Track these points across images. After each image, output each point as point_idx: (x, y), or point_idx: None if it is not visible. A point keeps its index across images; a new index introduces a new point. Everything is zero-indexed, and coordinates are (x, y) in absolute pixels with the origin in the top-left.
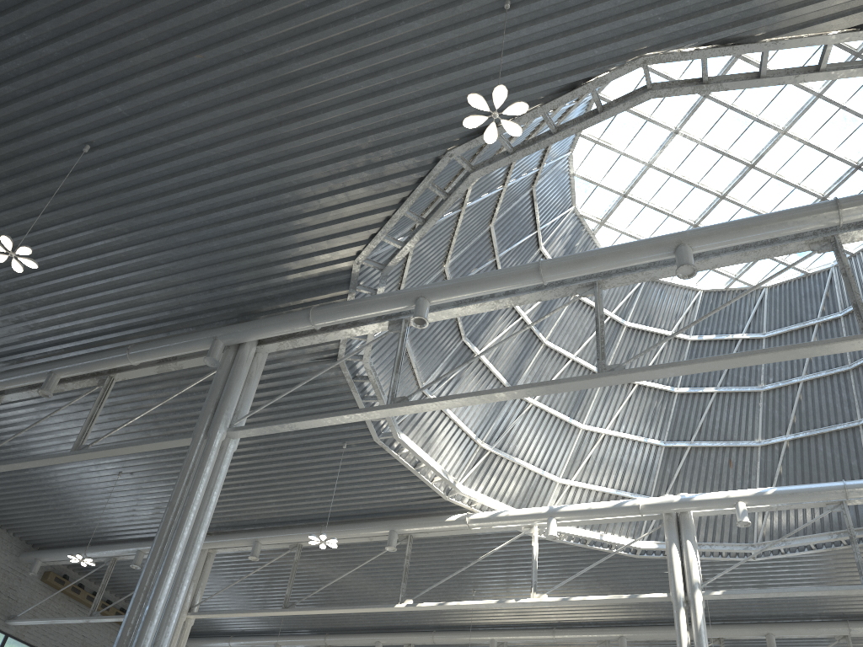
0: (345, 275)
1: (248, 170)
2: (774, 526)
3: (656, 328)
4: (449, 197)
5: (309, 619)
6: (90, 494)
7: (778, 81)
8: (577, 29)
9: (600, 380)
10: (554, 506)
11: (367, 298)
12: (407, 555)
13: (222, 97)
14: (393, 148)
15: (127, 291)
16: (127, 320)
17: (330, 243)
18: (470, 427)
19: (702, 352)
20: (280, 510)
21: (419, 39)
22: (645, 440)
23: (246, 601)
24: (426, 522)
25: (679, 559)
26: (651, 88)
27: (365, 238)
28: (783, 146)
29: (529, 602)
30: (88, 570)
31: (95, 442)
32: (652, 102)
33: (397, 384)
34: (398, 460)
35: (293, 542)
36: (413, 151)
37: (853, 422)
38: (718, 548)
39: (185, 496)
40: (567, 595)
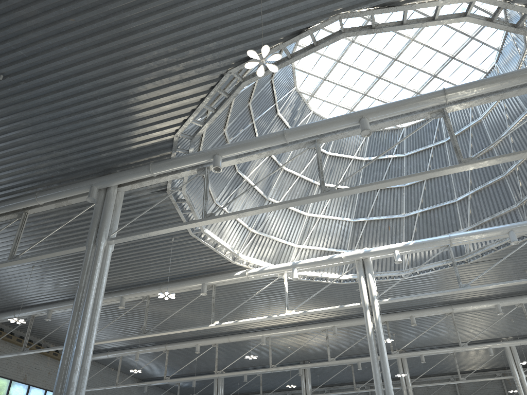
0: (169, 143)
1: (106, 86)
2: (413, 259)
3: (345, 154)
4: (230, 96)
5: (155, 336)
6: (14, 280)
7: (412, 26)
8: None
9: (322, 197)
10: (295, 261)
11: (184, 156)
12: (213, 296)
13: (88, 43)
14: (196, 70)
15: (32, 160)
16: (33, 177)
17: (159, 126)
18: (244, 221)
19: (371, 166)
20: (135, 278)
21: (209, 7)
22: (342, 219)
23: (116, 331)
24: (222, 277)
25: (365, 284)
26: (344, 32)
27: (180, 122)
28: (412, 47)
29: (285, 315)
30: (16, 324)
31: (23, 253)
32: (338, 24)
33: (206, 206)
34: (204, 244)
35: (144, 295)
36: (207, 71)
37: (453, 200)
38: (384, 275)
39: (87, 281)
40: (303, 307)
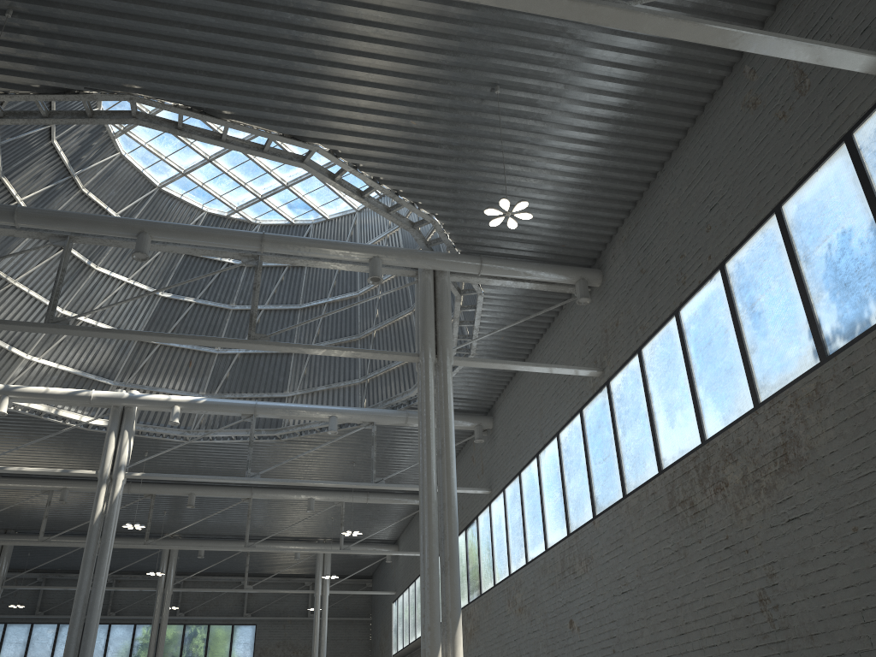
0: None
1: None
2: (210, 418)
3: None
4: None
5: None
6: None
7: (233, 147)
8: (76, 53)
9: (44, 329)
10: (11, 386)
11: None
12: None
13: None
14: None
15: None
16: None
17: None
18: None
19: (192, 266)
20: None
21: None
22: None
23: None
24: None
25: (114, 445)
26: (136, 117)
27: None
28: None
29: None
30: None
31: None
32: None
33: None
34: None
35: None
36: None
37: None
38: (160, 431)
39: None
40: (17, 451)
